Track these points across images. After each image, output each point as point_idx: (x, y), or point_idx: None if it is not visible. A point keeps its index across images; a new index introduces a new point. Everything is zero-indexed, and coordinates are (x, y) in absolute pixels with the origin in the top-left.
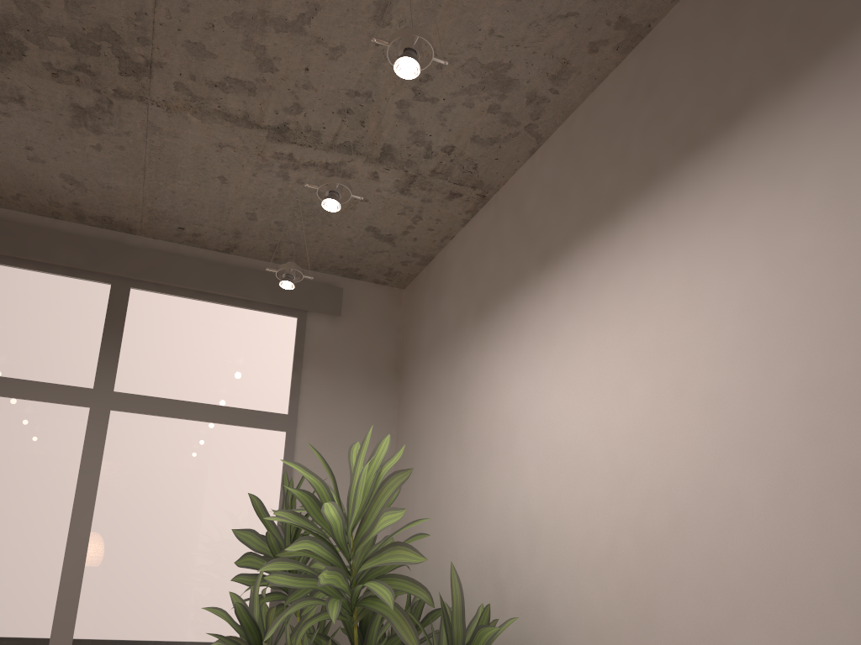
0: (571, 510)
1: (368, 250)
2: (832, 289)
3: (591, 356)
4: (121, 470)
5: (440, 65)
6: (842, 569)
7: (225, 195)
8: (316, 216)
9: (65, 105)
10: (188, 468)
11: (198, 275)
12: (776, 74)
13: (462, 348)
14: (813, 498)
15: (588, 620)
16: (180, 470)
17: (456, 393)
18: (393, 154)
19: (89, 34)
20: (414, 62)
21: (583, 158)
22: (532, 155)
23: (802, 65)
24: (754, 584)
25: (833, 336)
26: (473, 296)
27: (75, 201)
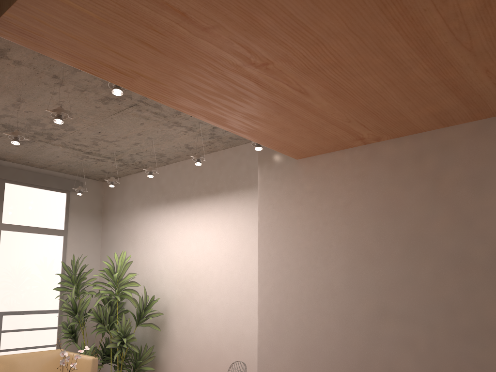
0: (173, 271)
1: (98, 173)
2: (232, 238)
3: (181, 233)
4: (6, 252)
5: (146, 151)
6: (228, 288)
7: (55, 159)
8: (85, 166)
9: None
10: (30, 250)
11: (31, 178)
12: (227, 188)
13: (135, 215)
14: (225, 275)
15: (177, 297)
16: (27, 251)
17: (132, 229)
18: (122, 160)
19: (43, 133)
20: (152, 175)
21: (181, 177)
22: (164, 166)
23: (232, 190)
24: (214, 290)
25: (231, 246)
26: (140, 199)
27: None
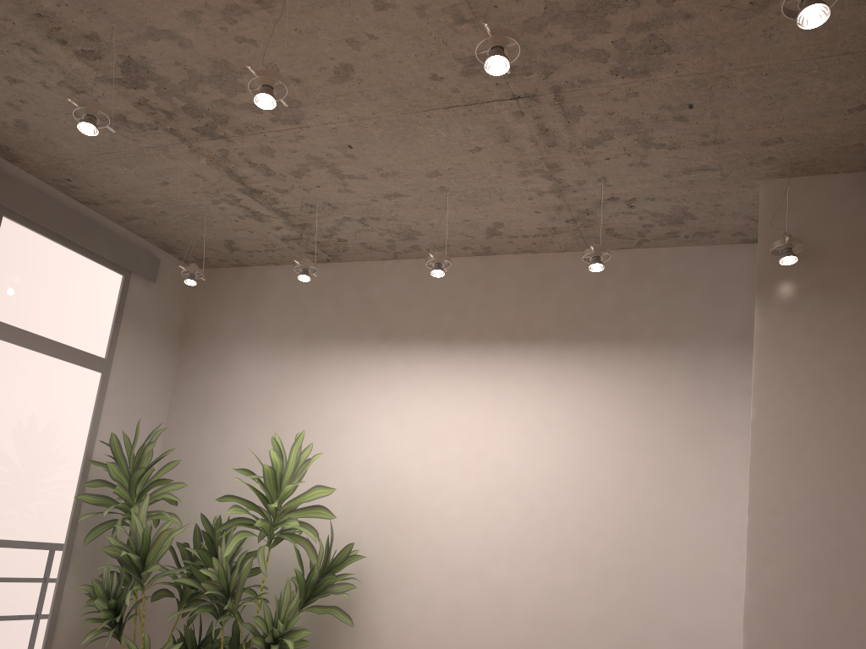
0: (388, 493)
1: (207, 247)
2: (566, 441)
3: (419, 413)
4: None
5: (390, 219)
6: (548, 549)
7: (150, 188)
8: (201, 222)
9: (113, 111)
10: (28, 394)
11: (61, 220)
12: (560, 334)
13: (283, 356)
14: (541, 520)
15: (395, 553)
16: (22, 395)
17: (270, 385)
18: (306, 227)
19: (207, 112)
20: (443, 273)
21: (429, 293)
22: (382, 260)
23: (573, 339)
24: (506, 549)
25: (563, 459)
26: (301, 323)
27: None
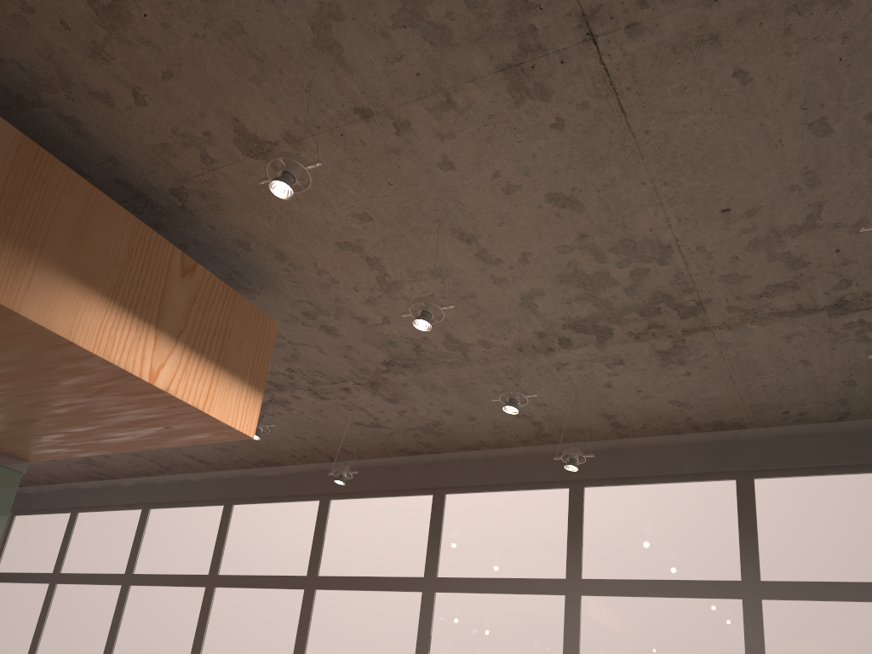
0: None
1: None
2: None
3: None
4: None
5: None
6: None
7: (813, 373)
8: None
9: (651, 354)
10: (855, 653)
11: (815, 451)
12: None
13: None
14: None
15: None
16: None
17: None
18: None
19: (648, 303)
20: None
21: None
22: None
23: None
24: None
25: None
26: None
27: (686, 417)
